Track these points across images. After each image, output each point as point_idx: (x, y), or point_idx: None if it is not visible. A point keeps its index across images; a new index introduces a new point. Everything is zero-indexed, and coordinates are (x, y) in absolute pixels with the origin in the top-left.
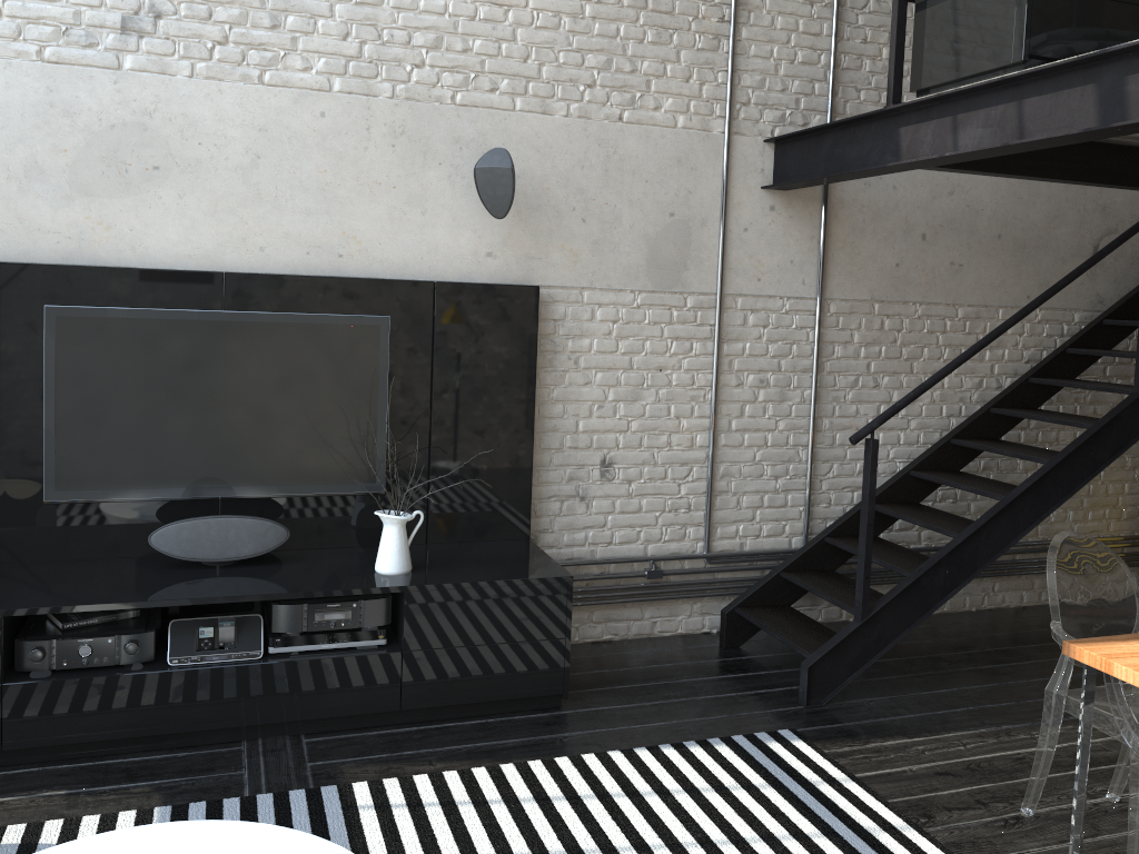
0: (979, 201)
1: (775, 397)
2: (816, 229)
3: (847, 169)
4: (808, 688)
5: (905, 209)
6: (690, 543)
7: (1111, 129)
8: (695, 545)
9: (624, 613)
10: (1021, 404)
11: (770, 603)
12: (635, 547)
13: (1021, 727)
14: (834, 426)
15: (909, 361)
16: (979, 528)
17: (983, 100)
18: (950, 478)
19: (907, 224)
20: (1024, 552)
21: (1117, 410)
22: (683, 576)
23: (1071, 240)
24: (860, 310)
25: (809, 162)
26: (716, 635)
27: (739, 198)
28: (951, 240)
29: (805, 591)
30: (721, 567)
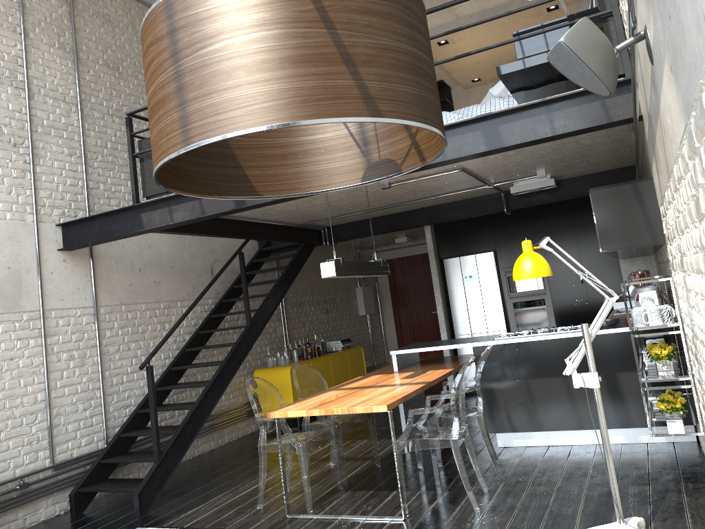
0: (162, 250)
1: (79, 364)
2: (89, 270)
3: (113, 235)
4: (139, 507)
5: (130, 256)
6: (41, 461)
7: (242, 208)
8: (45, 461)
9: (6, 518)
10: (197, 345)
11: (96, 480)
12: (8, 473)
13: (240, 485)
14: (112, 374)
15: (143, 333)
16: (201, 401)
17: (183, 199)
18: (177, 385)
19: (131, 263)
20: (208, 420)
21: (243, 334)
22: (40, 483)
23: (202, 266)
24: (116, 310)
25: (87, 234)
26: (65, 513)
27: (46, 256)
28: (153, 270)
29: (114, 467)
30: (62, 470)
